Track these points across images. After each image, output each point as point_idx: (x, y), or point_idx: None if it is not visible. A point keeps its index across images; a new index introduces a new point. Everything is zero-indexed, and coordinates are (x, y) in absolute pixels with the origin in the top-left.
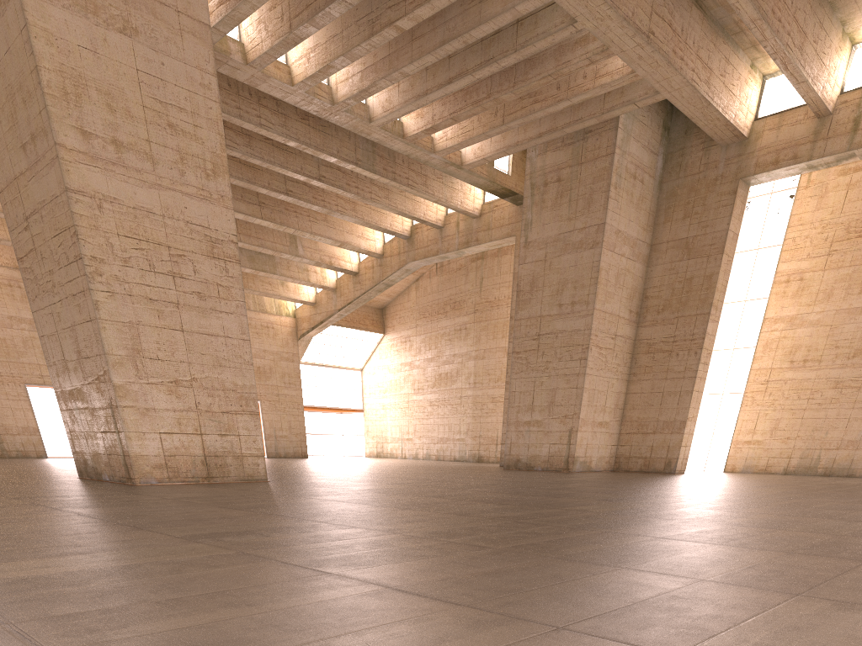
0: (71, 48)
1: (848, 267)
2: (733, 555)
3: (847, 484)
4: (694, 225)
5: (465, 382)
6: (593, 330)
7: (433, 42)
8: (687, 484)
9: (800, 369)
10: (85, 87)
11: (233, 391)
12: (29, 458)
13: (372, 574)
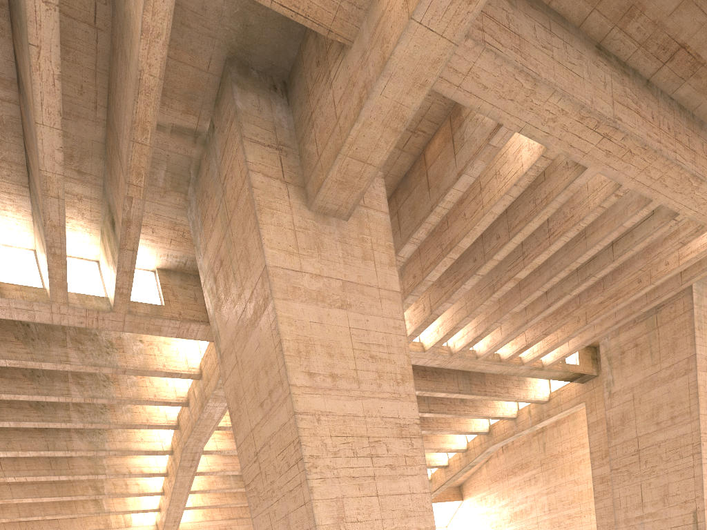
0: (304, 324)
1: None
2: None
3: None
4: None
5: (539, 511)
6: (701, 430)
7: (541, 281)
8: None
9: None
10: (312, 345)
11: None
12: None
13: None
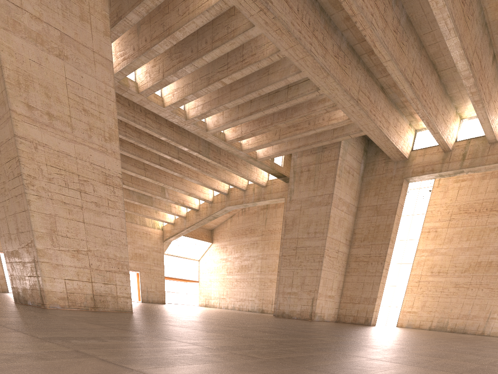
0: (24, 60)
1: (460, 227)
2: (425, 373)
3: (465, 336)
4: (380, 199)
5: (255, 270)
6: (326, 247)
7: (242, 92)
8: (379, 331)
9: (436, 276)
10: (32, 82)
11: (114, 259)
12: None
13: (165, 372)
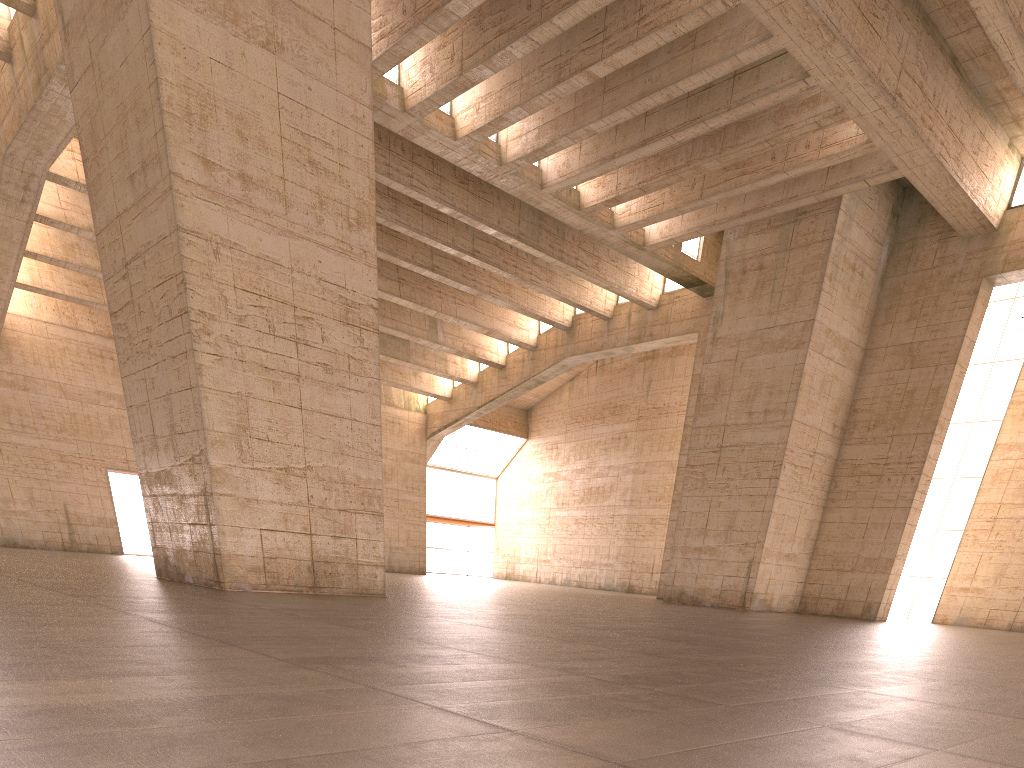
0: (201, 60)
1: None
2: None
3: None
4: (921, 328)
5: (619, 498)
6: (788, 445)
7: (630, 95)
8: (903, 635)
9: None
10: (213, 109)
11: (355, 485)
12: (102, 553)
13: (575, 737)
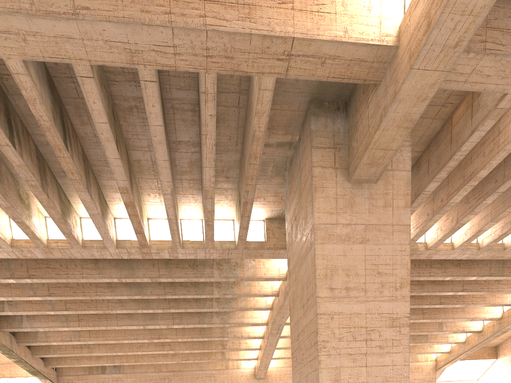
0: (333, 257)
1: None
2: None
3: None
4: None
5: None
6: None
7: None
8: None
9: None
10: (336, 270)
11: None
12: None
13: None
